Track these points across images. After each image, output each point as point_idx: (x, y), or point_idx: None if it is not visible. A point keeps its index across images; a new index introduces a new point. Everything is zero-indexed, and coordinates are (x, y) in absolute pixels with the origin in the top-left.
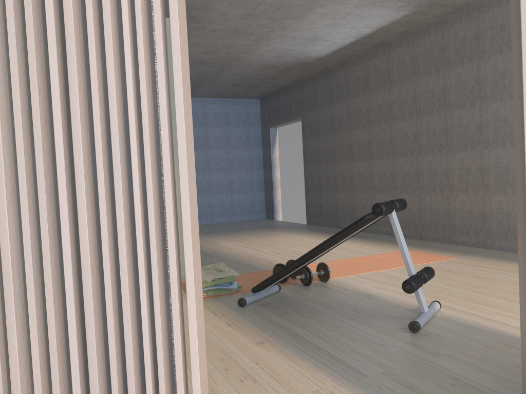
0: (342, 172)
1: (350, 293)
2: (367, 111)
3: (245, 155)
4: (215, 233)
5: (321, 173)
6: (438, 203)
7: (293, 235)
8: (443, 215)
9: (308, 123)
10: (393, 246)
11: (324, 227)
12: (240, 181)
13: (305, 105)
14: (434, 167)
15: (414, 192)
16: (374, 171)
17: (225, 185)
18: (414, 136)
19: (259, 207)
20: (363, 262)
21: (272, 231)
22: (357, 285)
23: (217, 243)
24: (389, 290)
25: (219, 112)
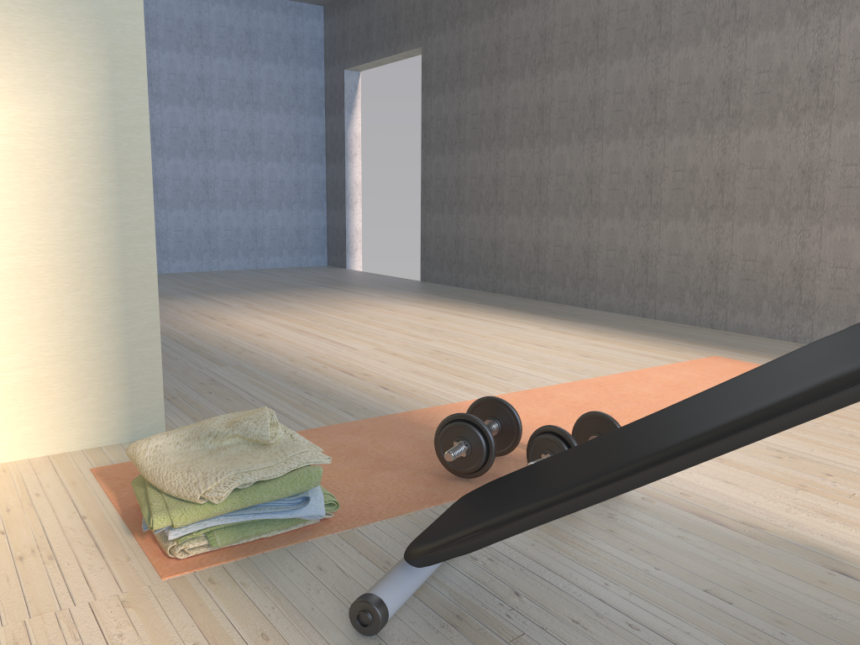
0: (518, 168)
1: (742, 541)
2: (594, 24)
3: (289, 128)
4: (221, 294)
5: (463, 171)
6: (773, 247)
7: (407, 306)
8: (783, 275)
9: (438, 58)
10: (668, 344)
11: (464, 288)
12: (275, 183)
13: (433, 16)
14: (772, 159)
15: (705, 217)
16: (600, 167)
17: (242, 190)
18: (721, 82)
19: (313, 240)
20: (649, 395)
21: (353, 294)
22: (724, 494)
23: (227, 320)
24: (854, 522)
25: (232, 23)
